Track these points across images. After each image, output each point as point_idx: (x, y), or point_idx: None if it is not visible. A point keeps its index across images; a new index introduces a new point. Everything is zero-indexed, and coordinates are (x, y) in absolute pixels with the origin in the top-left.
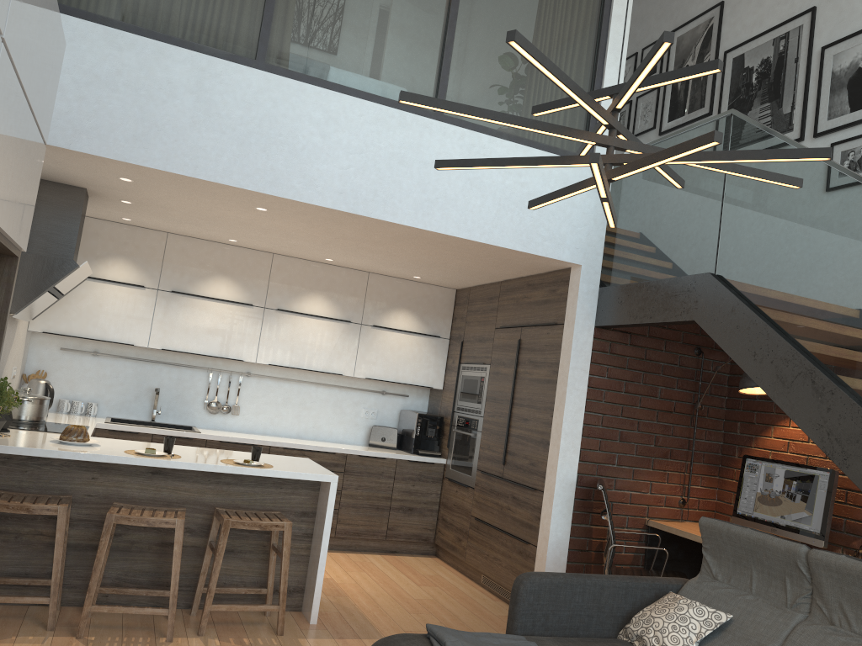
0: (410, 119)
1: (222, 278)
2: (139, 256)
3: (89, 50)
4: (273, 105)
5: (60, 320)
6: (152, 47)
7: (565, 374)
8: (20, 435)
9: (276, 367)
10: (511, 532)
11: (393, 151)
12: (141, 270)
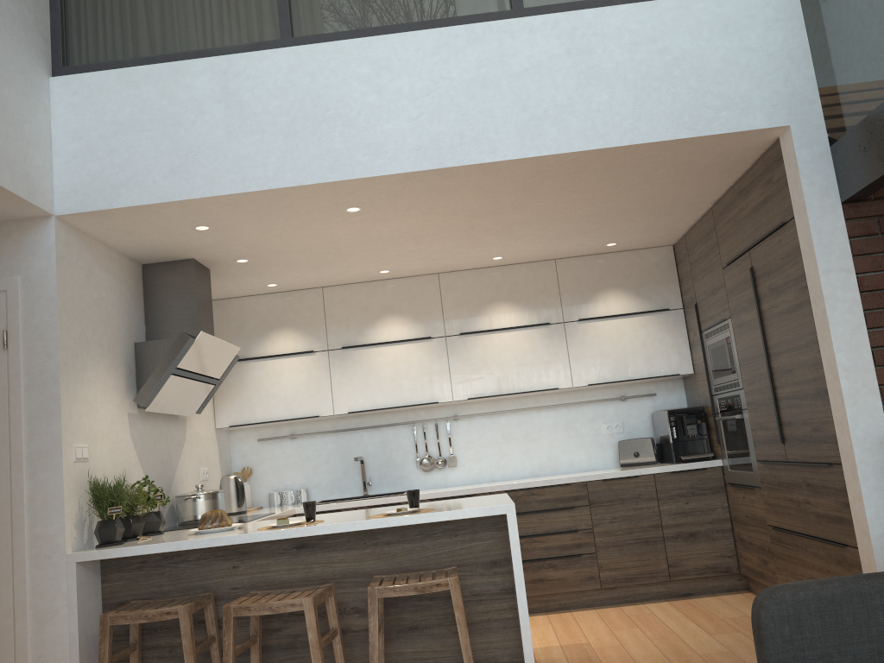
0: (480, 31)
1: (391, 318)
2: (300, 321)
3: (108, 99)
4: (310, 80)
5: (242, 409)
6: (168, 70)
7: (816, 285)
8: (167, 534)
9: (484, 401)
10: (819, 535)
11: (470, 76)
12: (306, 335)
